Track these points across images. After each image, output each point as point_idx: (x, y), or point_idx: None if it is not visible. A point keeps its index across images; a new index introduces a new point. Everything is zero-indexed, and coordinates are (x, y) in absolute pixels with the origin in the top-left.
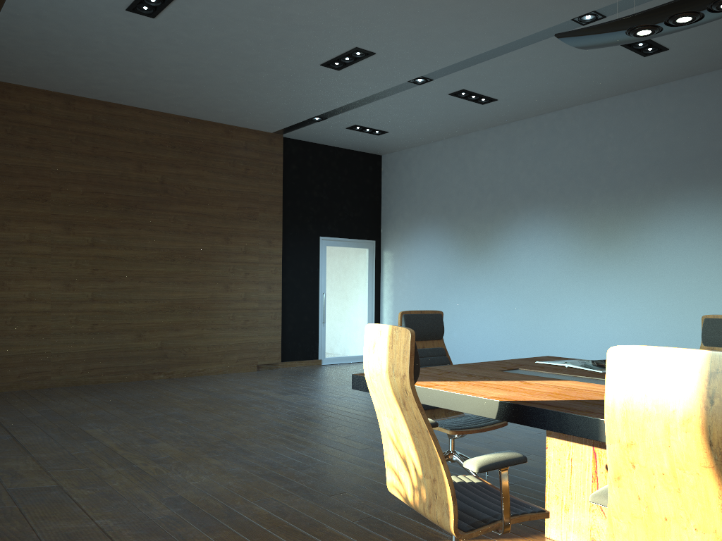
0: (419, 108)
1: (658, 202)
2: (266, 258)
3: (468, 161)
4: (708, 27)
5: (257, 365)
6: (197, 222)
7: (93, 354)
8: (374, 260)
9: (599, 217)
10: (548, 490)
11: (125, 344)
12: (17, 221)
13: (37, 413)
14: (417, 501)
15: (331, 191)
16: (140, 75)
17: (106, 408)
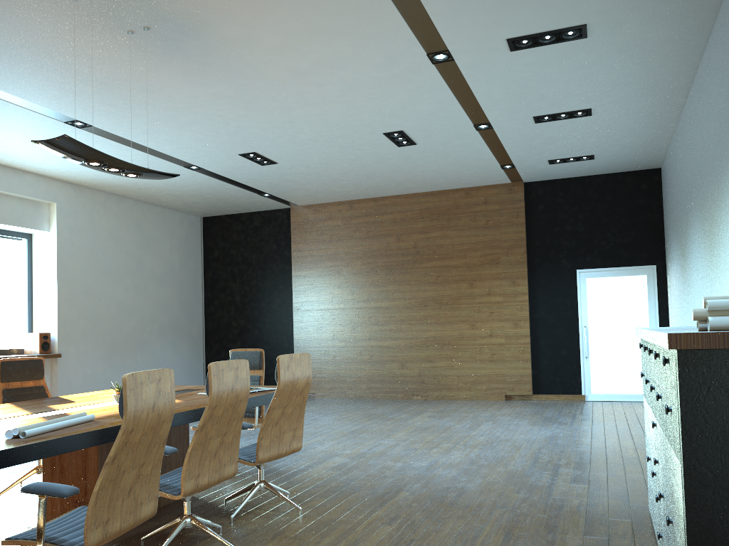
0: (551, 136)
1: (721, 192)
2: (511, 297)
3: (676, 164)
4: (550, 2)
5: (508, 395)
6: (443, 274)
7: (372, 377)
8: (656, 287)
9: (708, 219)
10: None
11: (392, 371)
12: (325, 289)
13: None
14: None
15: (588, 222)
16: (347, 182)
17: (311, 412)
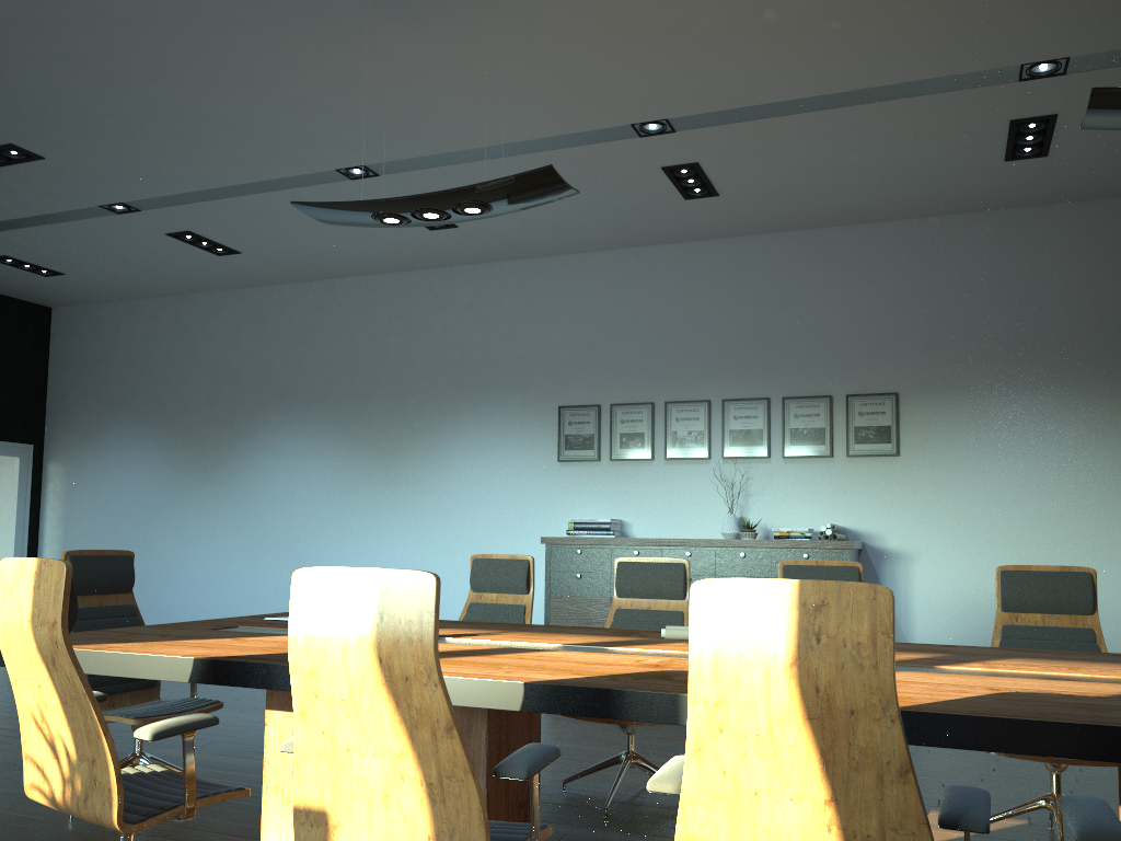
0: (119, 246)
1: (450, 415)
2: None
3: (197, 334)
4: None
5: None
6: None
7: None
8: (31, 478)
9: (379, 429)
10: (267, 781)
11: None
12: None
13: None
14: (69, 797)
15: None
16: None
17: None
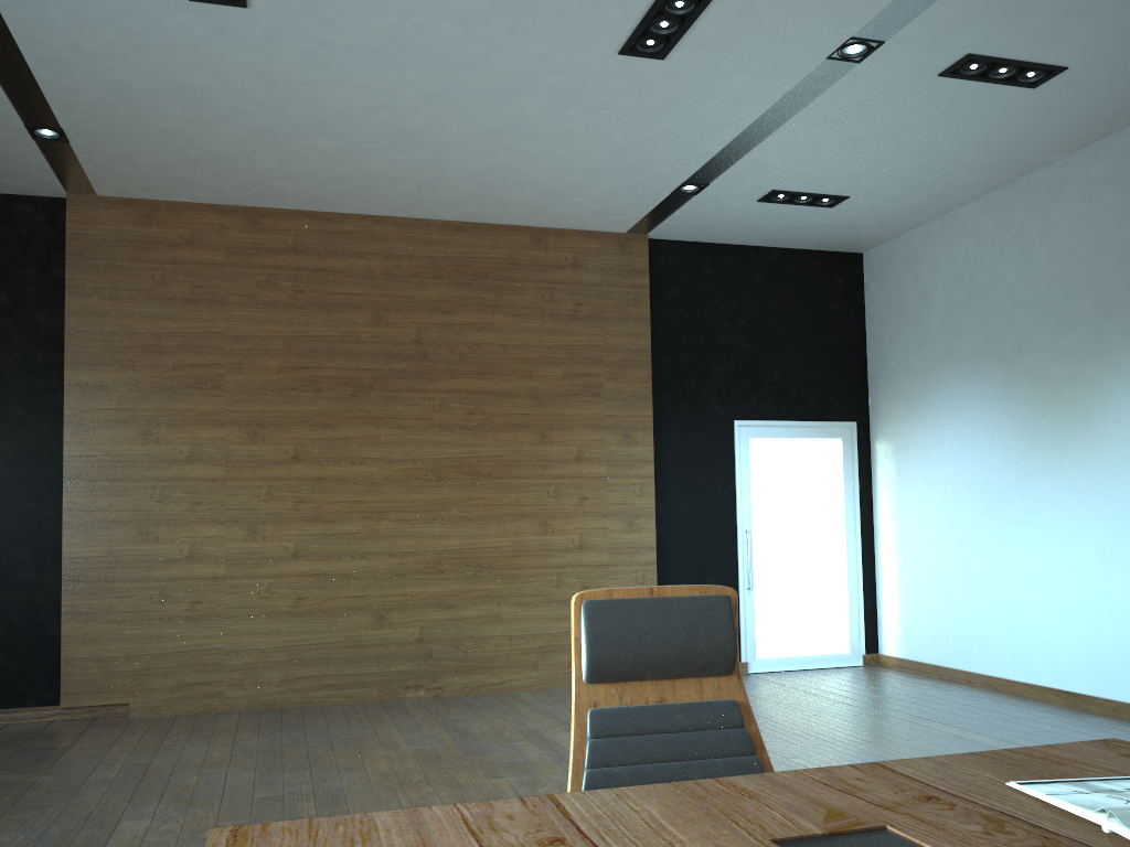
0: (888, 125)
1: None
2: (622, 468)
3: (1034, 232)
4: None
5: None
6: (483, 409)
7: (298, 652)
8: (856, 462)
9: None
10: None
11: (354, 633)
12: (171, 425)
13: (117, 770)
14: None
15: (754, 332)
16: (325, 145)
17: (235, 767)
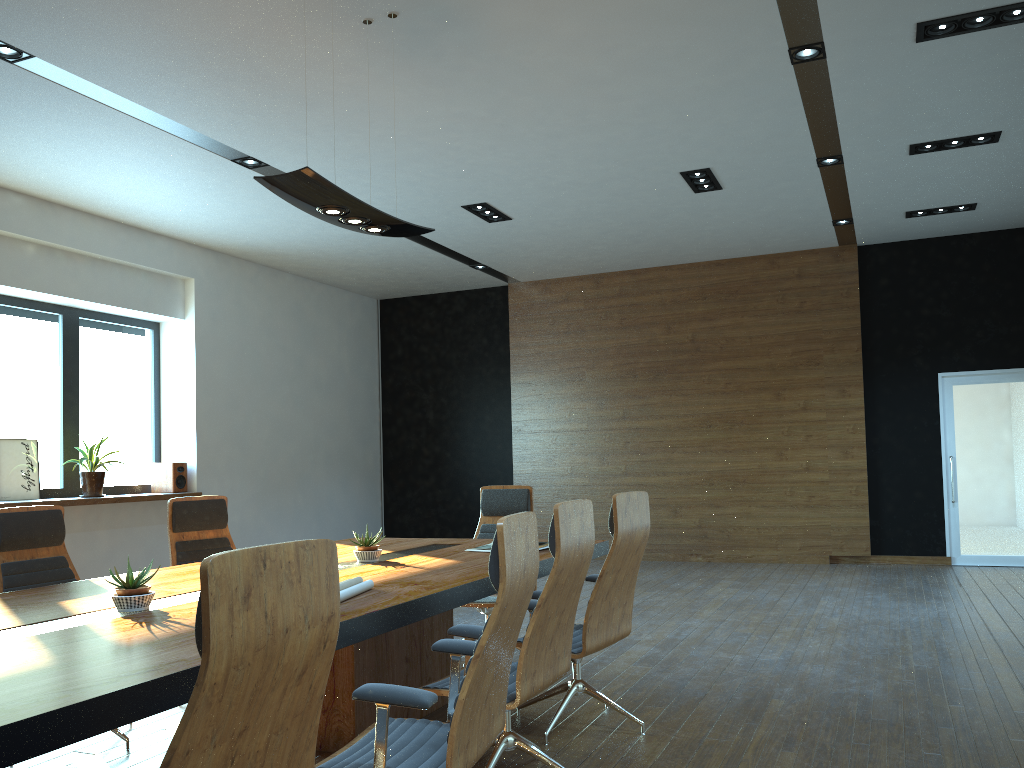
0: (924, 174)
1: None
2: (838, 414)
3: None
4: None
5: (834, 556)
6: (736, 379)
7: None
8: None
9: None
10: None
11: (659, 520)
12: (560, 402)
13: None
14: None
15: (956, 303)
16: (601, 247)
17: None
